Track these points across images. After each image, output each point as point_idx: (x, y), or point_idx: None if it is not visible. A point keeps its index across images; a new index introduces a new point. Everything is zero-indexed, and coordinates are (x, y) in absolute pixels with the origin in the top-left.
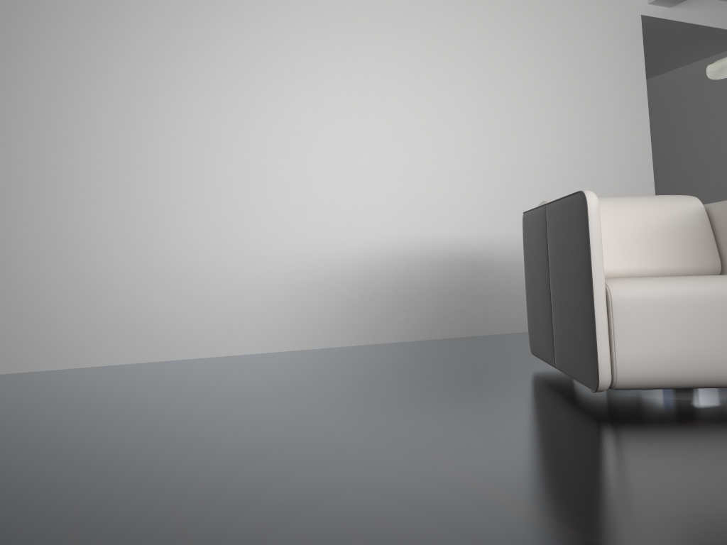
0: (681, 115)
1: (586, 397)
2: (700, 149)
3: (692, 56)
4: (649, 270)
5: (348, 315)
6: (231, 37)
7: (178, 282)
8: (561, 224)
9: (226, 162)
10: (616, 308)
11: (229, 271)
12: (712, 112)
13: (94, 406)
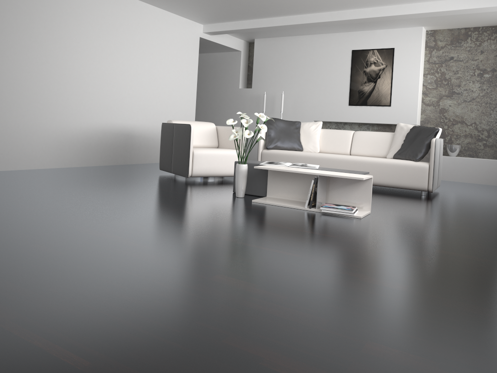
0: (207, 74)
1: (182, 180)
2: (212, 90)
3: (214, 51)
4: (199, 145)
5: (79, 154)
6: (39, 28)
7: (11, 137)
8: (180, 131)
9: (33, 85)
10: (195, 156)
11: (32, 133)
12: (218, 76)
13: (25, 182)
